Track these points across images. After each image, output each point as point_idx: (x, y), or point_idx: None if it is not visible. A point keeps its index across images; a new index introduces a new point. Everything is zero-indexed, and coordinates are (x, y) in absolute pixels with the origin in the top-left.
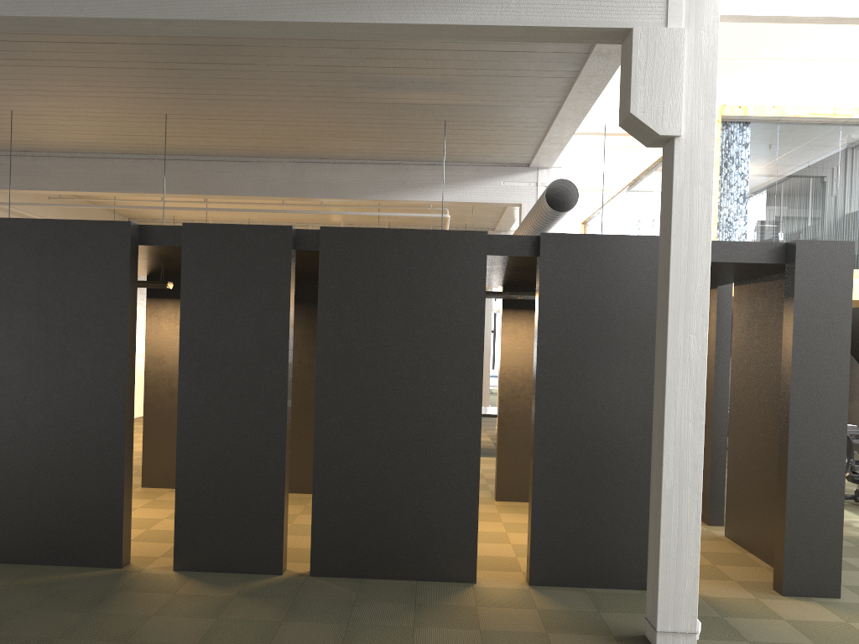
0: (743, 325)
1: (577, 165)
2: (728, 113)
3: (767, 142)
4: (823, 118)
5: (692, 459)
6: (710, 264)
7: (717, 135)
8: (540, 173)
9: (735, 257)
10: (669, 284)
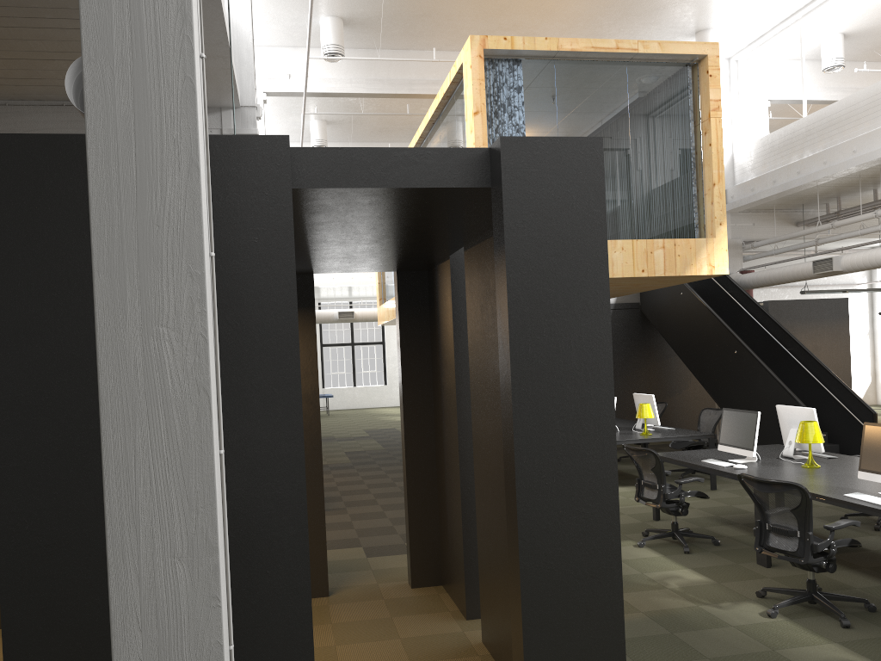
0: (477, 311)
1: (364, 146)
2: (492, 46)
3: (544, 85)
4: (605, 53)
5: (196, 660)
6: (367, 197)
7: (481, 74)
8: (225, 115)
9: (400, 179)
10: (90, 194)
